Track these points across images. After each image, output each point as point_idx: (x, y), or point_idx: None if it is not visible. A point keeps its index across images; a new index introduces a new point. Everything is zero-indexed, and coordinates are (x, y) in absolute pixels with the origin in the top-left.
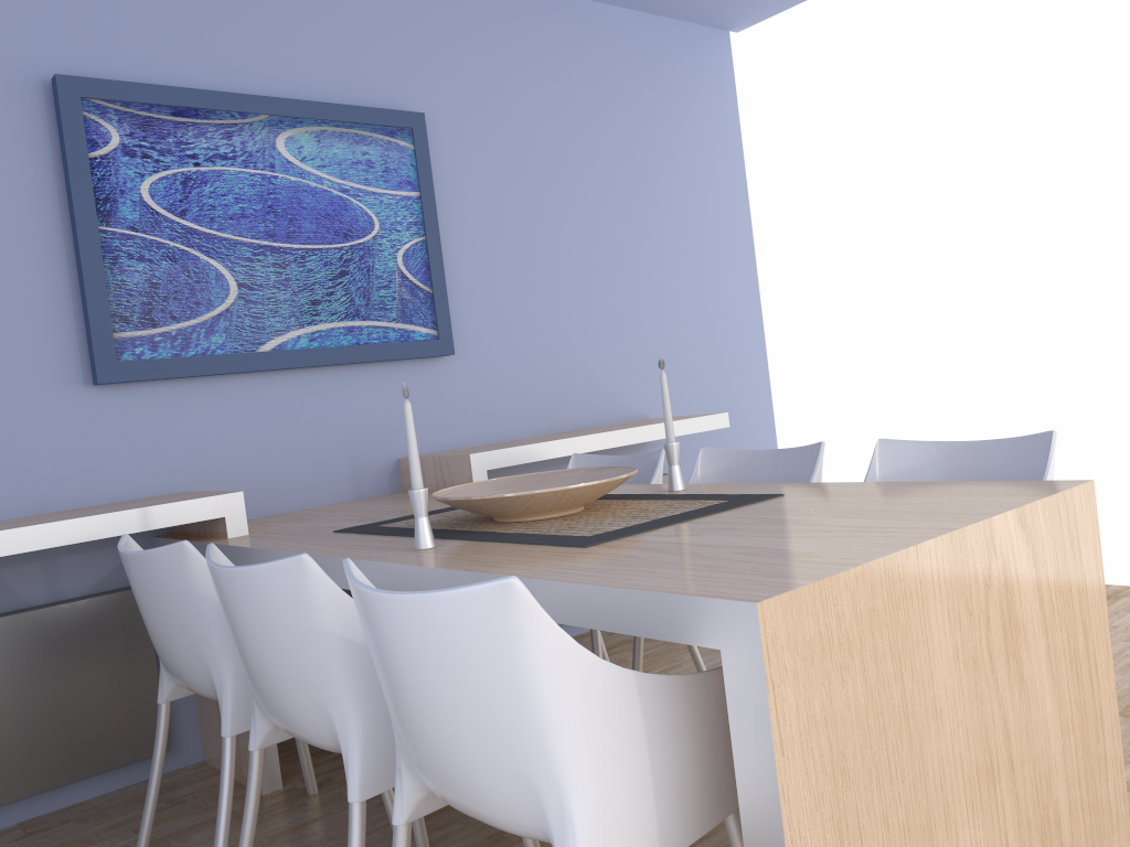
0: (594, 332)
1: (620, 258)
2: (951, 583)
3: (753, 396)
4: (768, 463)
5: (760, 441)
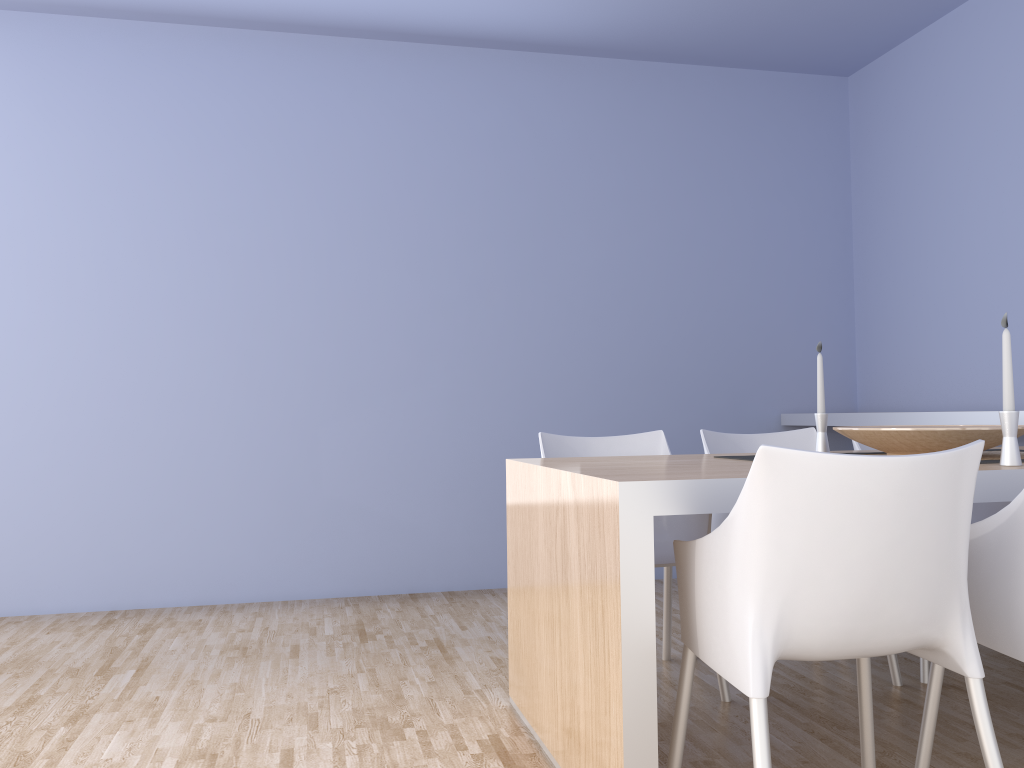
0: None
1: None
2: (545, 497)
3: None
4: None
5: None
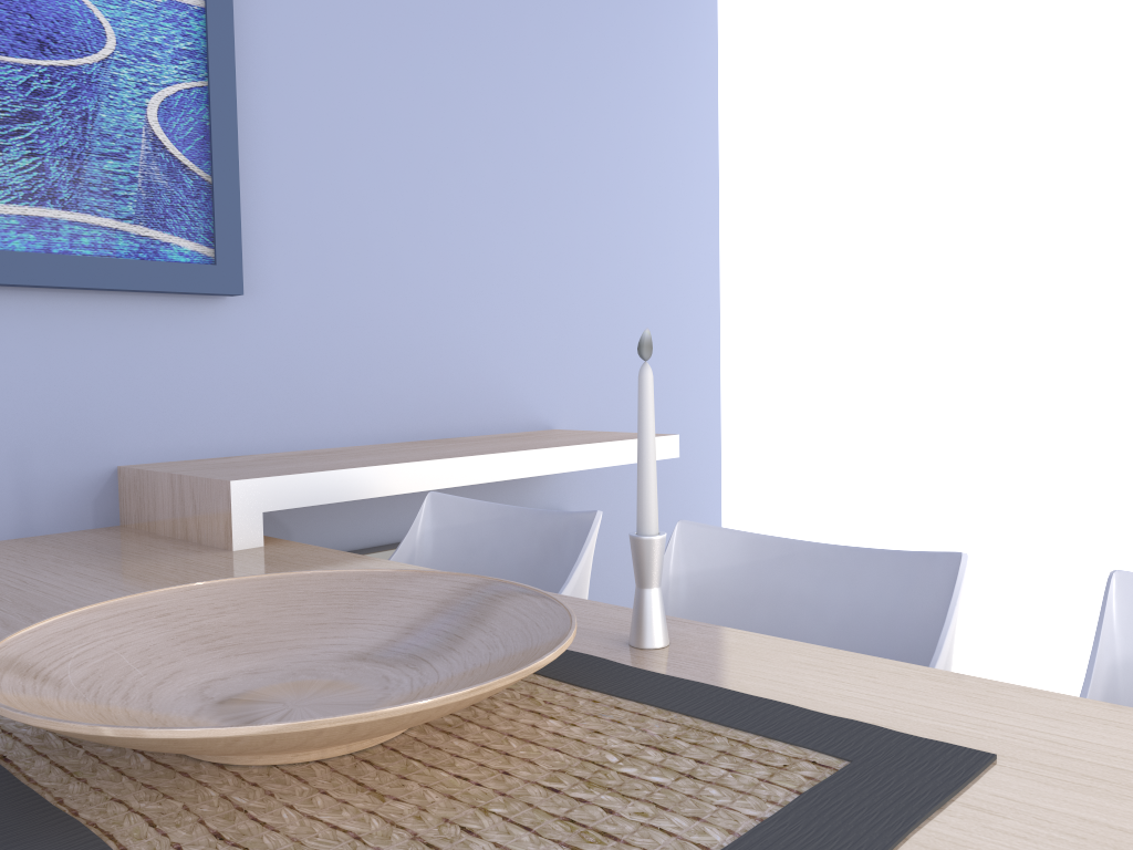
0: (486, 290)
1: (537, 184)
2: None
3: (697, 409)
4: (815, 571)
5: (701, 472)
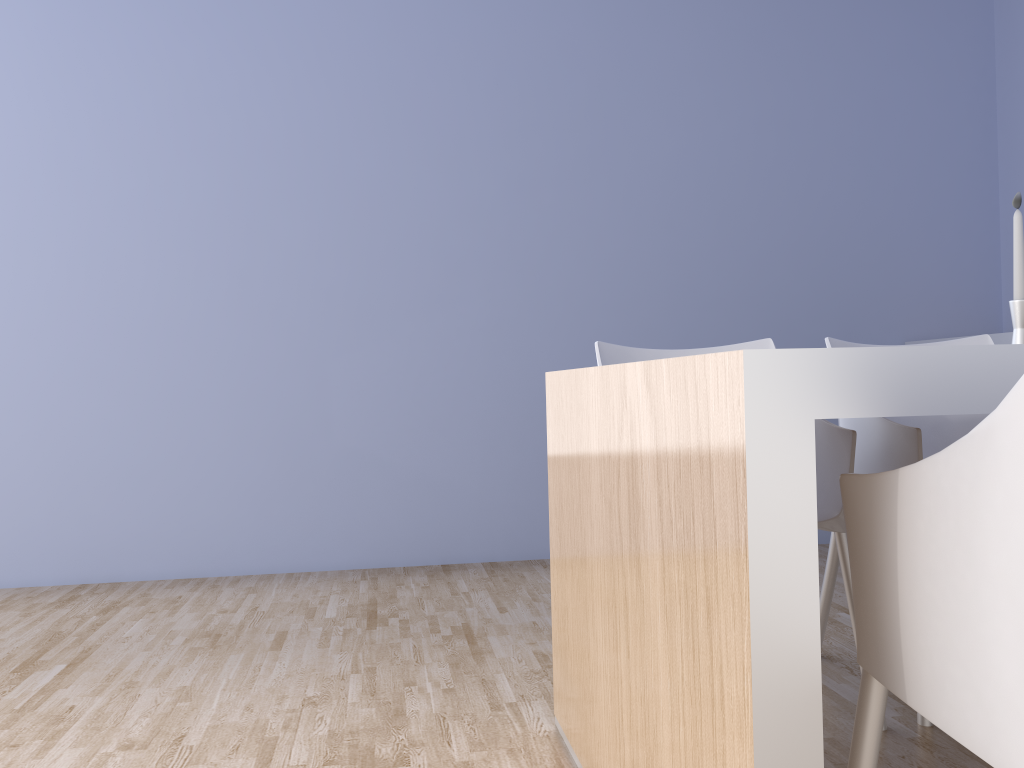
0: None
1: None
2: (600, 416)
3: None
4: None
5: None
